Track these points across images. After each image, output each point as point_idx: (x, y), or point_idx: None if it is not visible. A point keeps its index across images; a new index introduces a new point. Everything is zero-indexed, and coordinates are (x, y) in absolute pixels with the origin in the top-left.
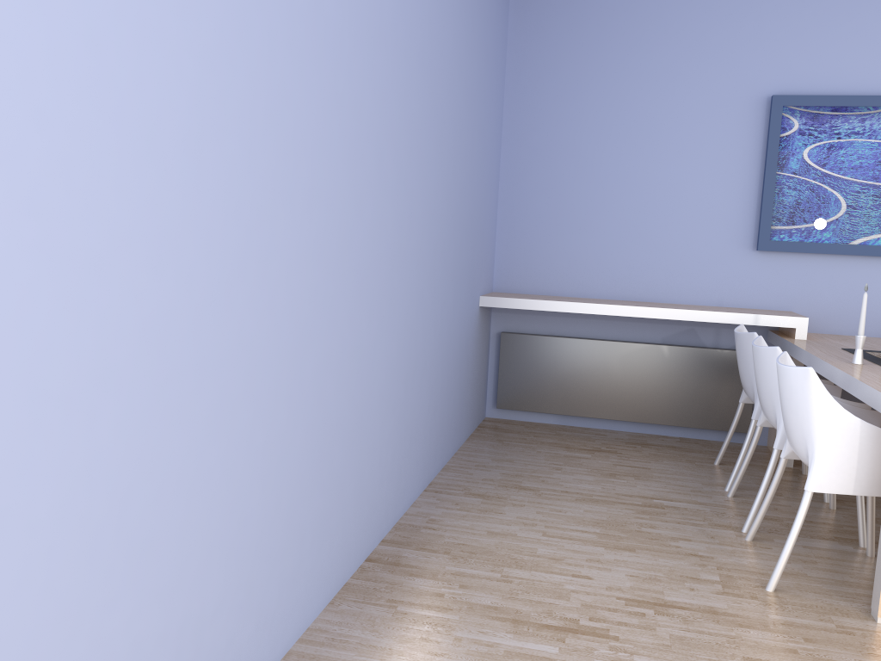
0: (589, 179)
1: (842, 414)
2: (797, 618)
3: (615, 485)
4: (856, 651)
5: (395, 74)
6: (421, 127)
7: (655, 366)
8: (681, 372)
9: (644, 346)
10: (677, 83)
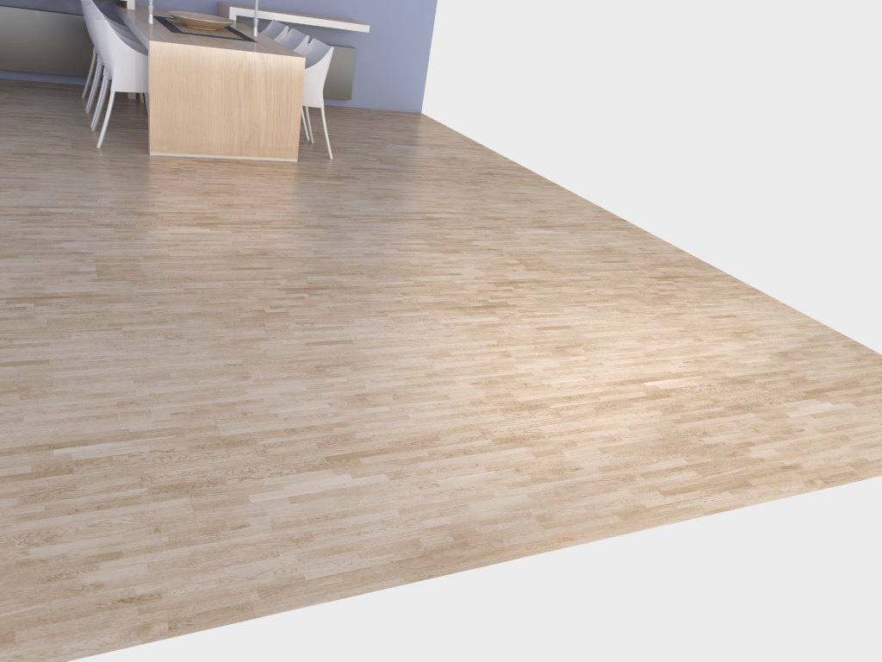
0: None
1: (125, 47)
2: (110, 155)
3: (7, 109)
4: (134, 163)
5: None
6: None
7: (31, 27)
8: (53, 32)
9: (21, 10)
10: None
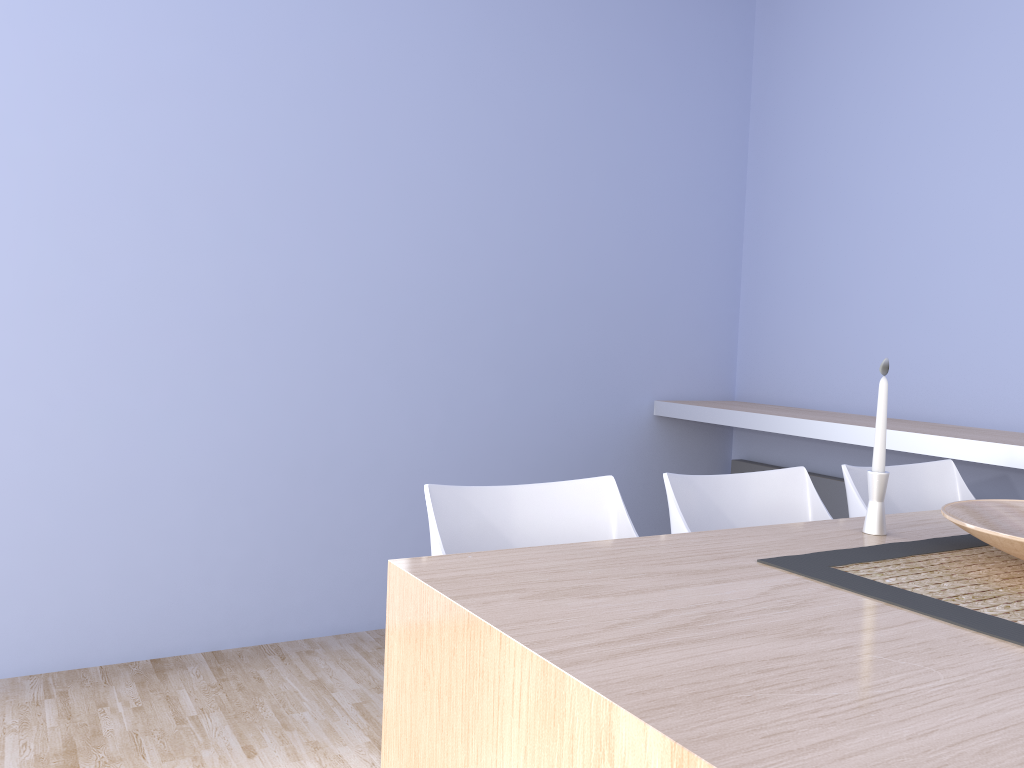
0: (848, 222)
1: None
2: None
3: None
4: None
5: (205, 122)
6: (317, 177)
7: None
8: None
9: None
10: (974, 35)
